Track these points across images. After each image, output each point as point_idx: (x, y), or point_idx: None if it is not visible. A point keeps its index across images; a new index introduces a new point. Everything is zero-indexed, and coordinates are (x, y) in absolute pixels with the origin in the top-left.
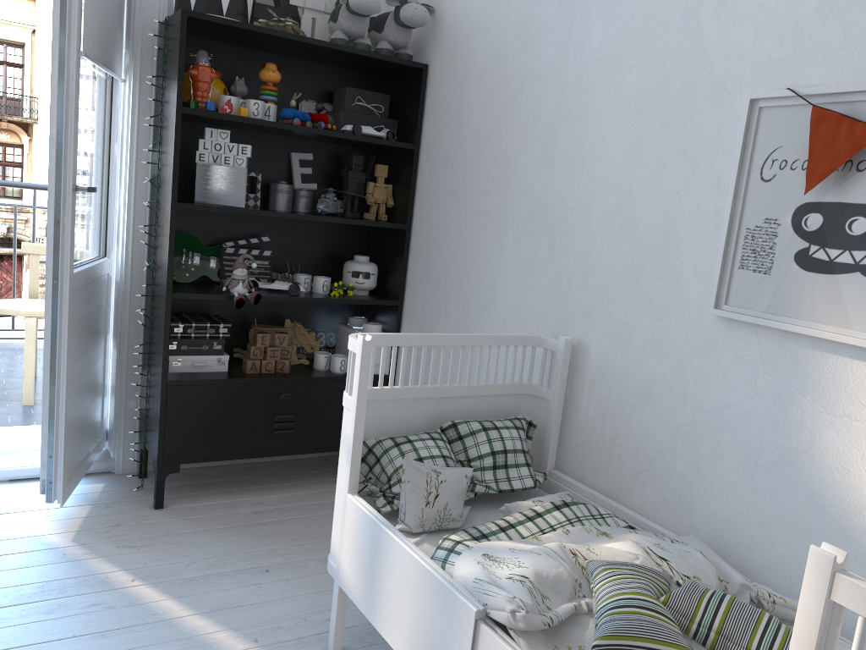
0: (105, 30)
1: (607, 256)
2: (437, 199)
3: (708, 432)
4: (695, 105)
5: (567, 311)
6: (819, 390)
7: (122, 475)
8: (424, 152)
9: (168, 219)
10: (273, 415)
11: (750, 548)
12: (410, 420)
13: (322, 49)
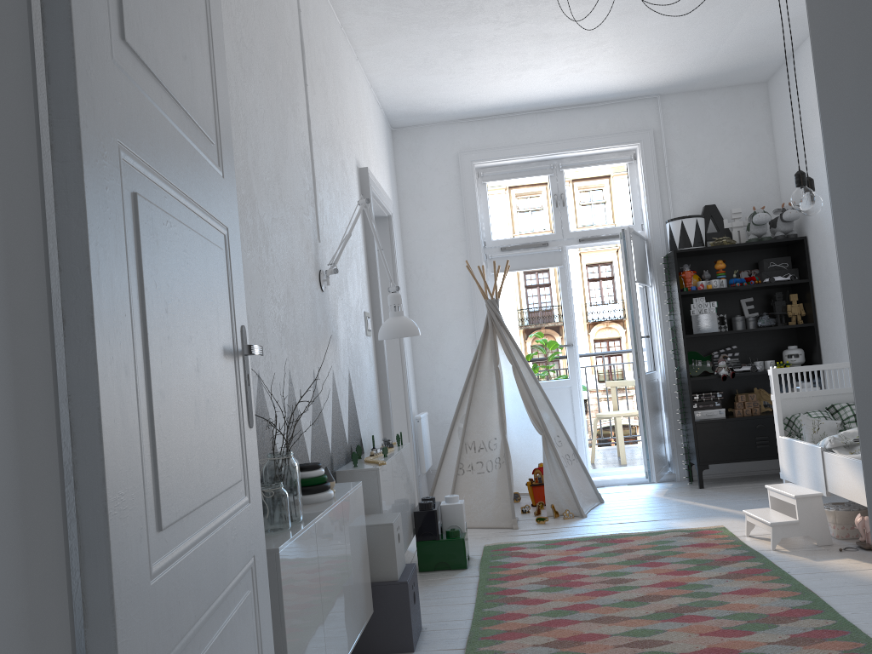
0: (641, 267)
1: None
2: (825, 305)
3: None
4: None
5: None
6: None
7: (680, 481)
8: (814, 282)
9: (682, 343)
10: (754, 437)
11: None
12: (810, 407)
13: (744, 246)
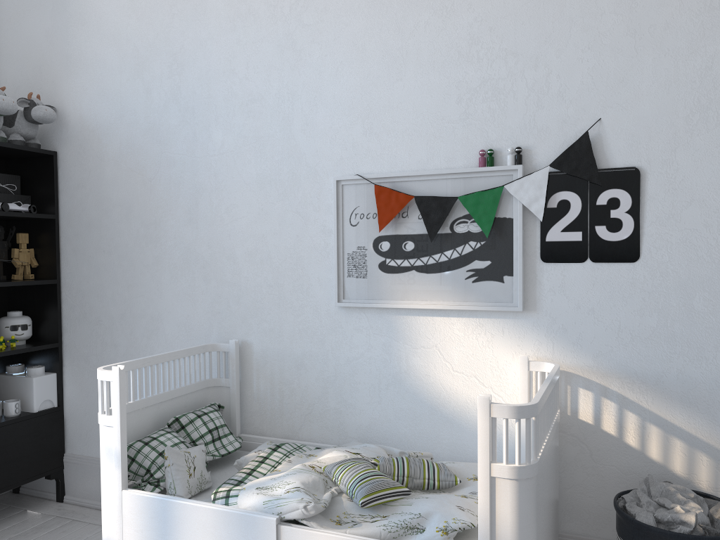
0: None
1: (254, 281)
2: (86, 256)
3: (346, 377)
4: (300, 183)
5: (228, 323)
6: (406, 336)
7: None
8: (64, 220)
9: None
10: None
11: (386, 437)
12: (142, 425)
13: None
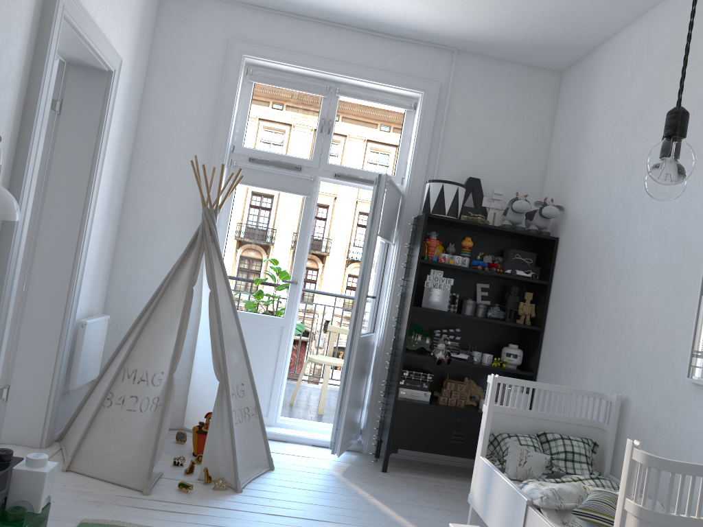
0: (388, 222)
1: (641, 348)
2: (559, 313)
3: (686, 449)
4: (683, 269)
5: (620, 380)
6: None
7: (366, 454)
8: (553, 286)
9: (407, 314)
10: (452, 430)
11: None
12: (520, 427)
13: (496, 230)
